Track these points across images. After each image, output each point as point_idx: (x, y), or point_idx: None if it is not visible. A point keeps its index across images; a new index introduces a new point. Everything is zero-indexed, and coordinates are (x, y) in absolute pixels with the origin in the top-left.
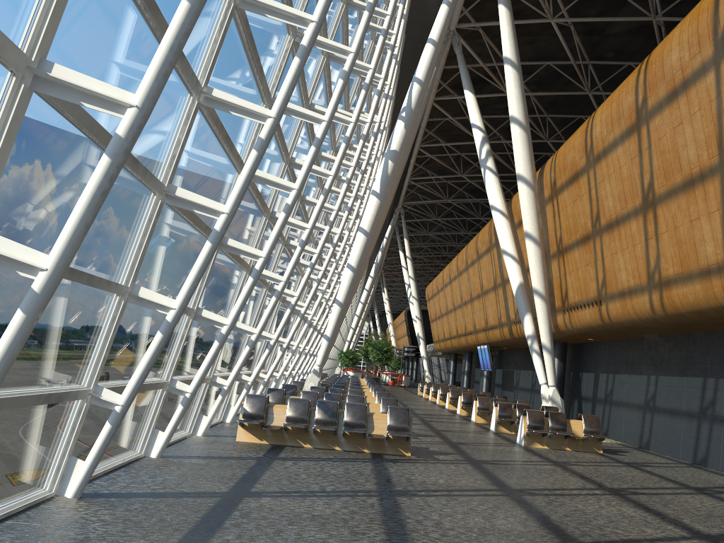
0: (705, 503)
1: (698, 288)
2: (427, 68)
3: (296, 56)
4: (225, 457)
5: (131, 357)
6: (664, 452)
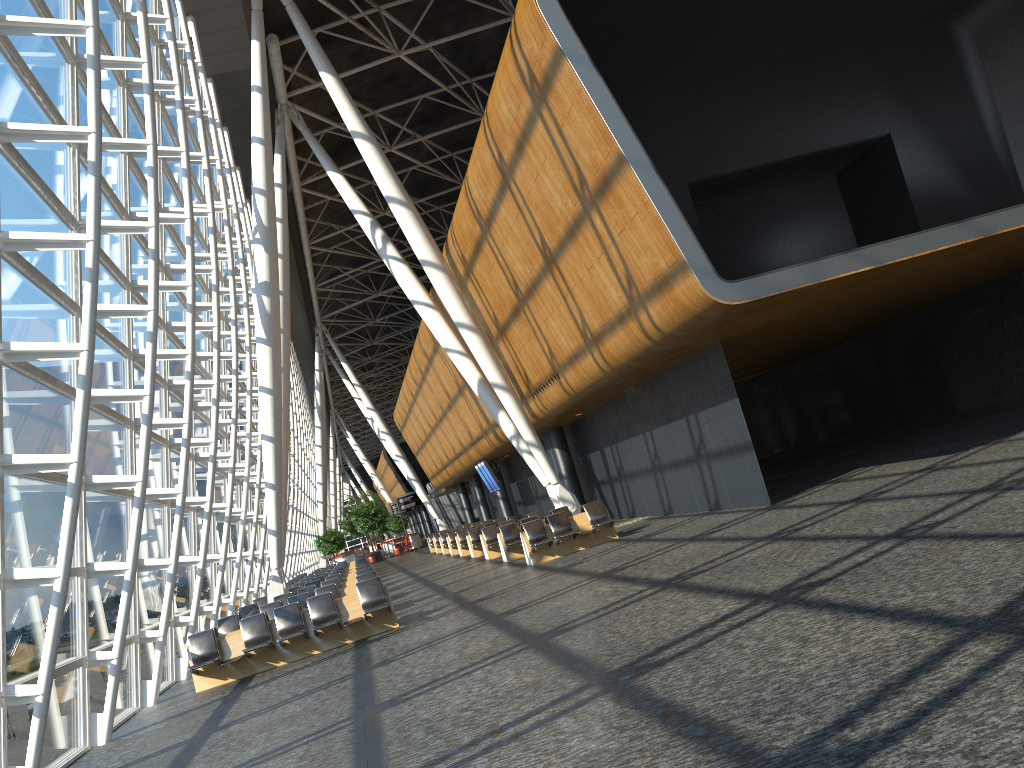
0: (688, 549)
1: (623, 335)
2: (264, 173)
3: (85, 280)
4: (185, 711)
5: (32, 644)
6: (686, 510)
